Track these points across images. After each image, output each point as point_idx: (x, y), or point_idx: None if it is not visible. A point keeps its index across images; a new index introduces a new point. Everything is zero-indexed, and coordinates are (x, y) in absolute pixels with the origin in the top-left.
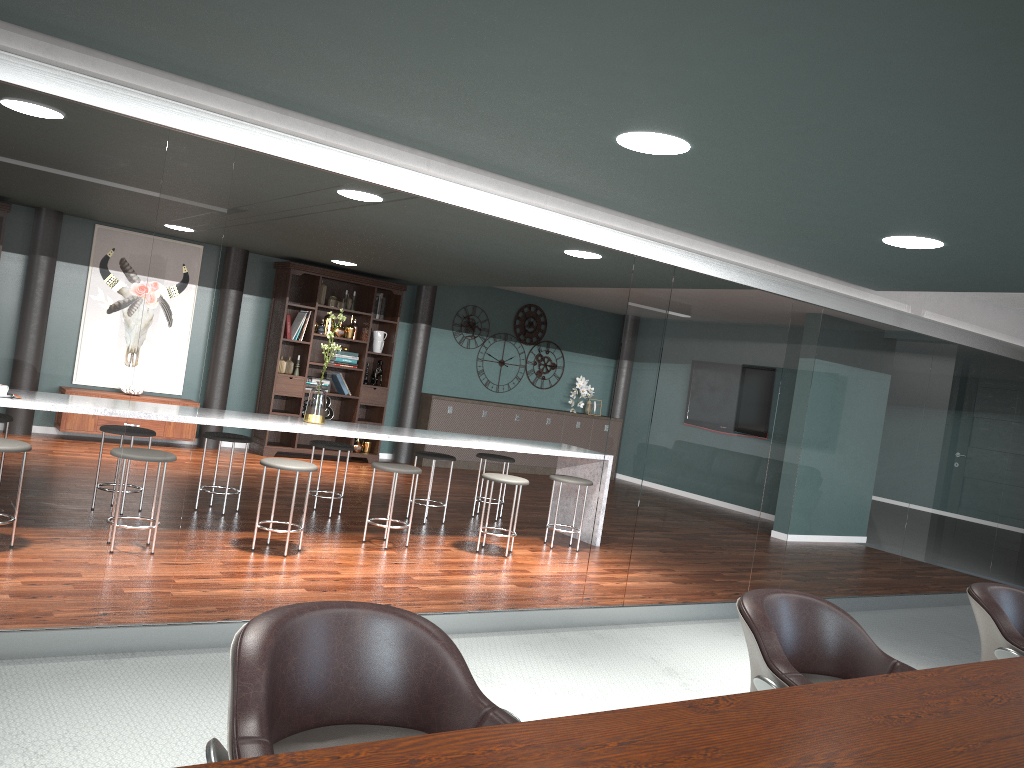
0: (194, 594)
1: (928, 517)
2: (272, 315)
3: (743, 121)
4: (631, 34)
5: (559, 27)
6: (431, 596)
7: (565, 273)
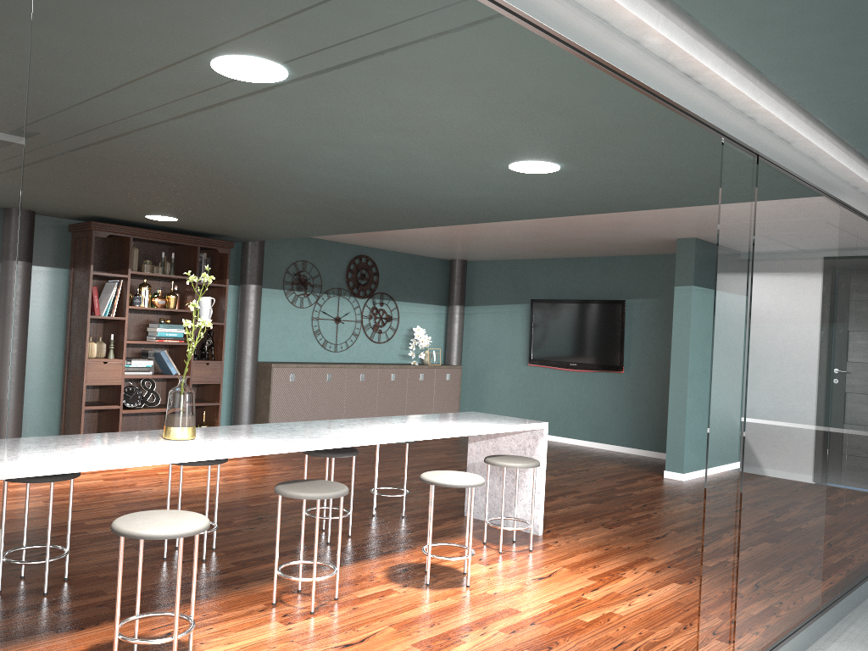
0: None
1: None
2: (73, 289)
3: None
4: None
5: None
6: None
7: (466, 204)
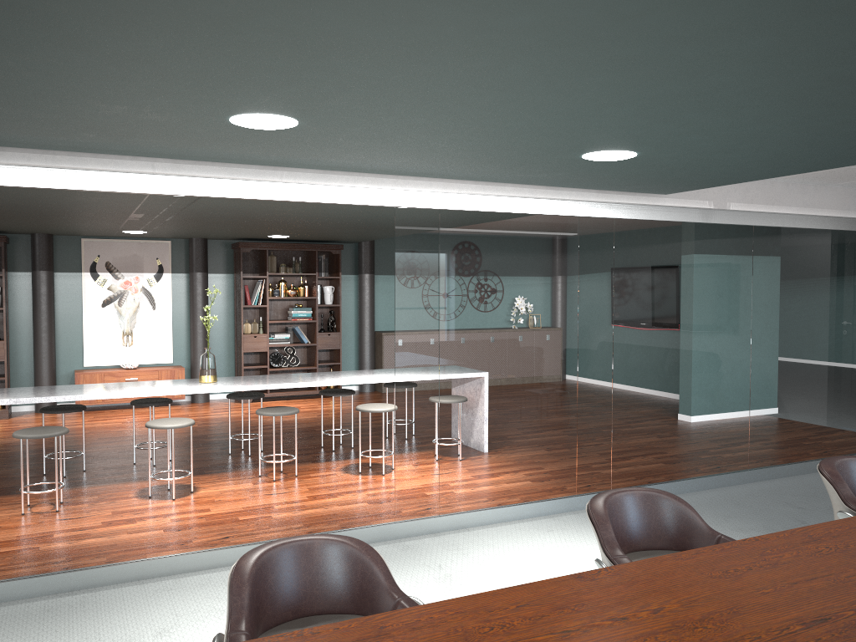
0: (59, 547)
1: (775, 393)
2: (235, 287)
3: (282, 92)
4: (59, 47)
5: (6, 53)
6: (276, 524)
7: None
